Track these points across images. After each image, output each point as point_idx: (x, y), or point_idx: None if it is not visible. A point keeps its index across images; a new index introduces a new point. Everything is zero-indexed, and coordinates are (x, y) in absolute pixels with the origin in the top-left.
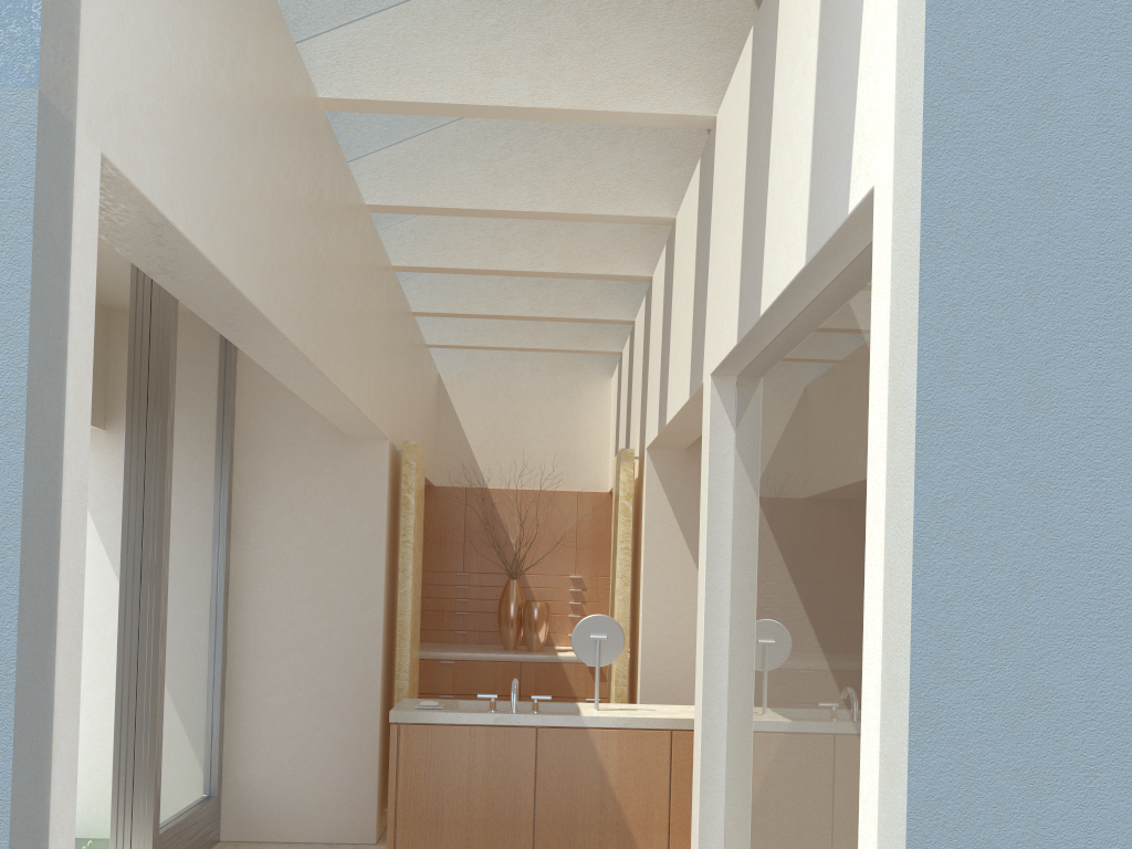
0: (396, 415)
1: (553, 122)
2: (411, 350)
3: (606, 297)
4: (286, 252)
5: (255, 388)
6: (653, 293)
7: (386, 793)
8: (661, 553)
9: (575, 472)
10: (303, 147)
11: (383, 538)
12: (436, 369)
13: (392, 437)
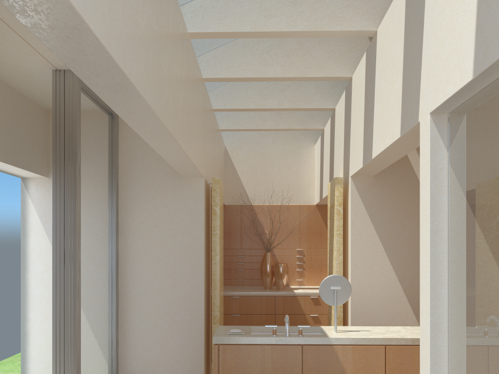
0: (207, 164)
1: None
2: (213, 130)
3: (319, 96)
4: (138, 32)
5: (129, 151)
6: (353, 85)
7: (208, 373)
8: (361, 236)
9: (297, 195)
10: None
11: (202, 233)
12: (224, 144)
13: (205, 176)
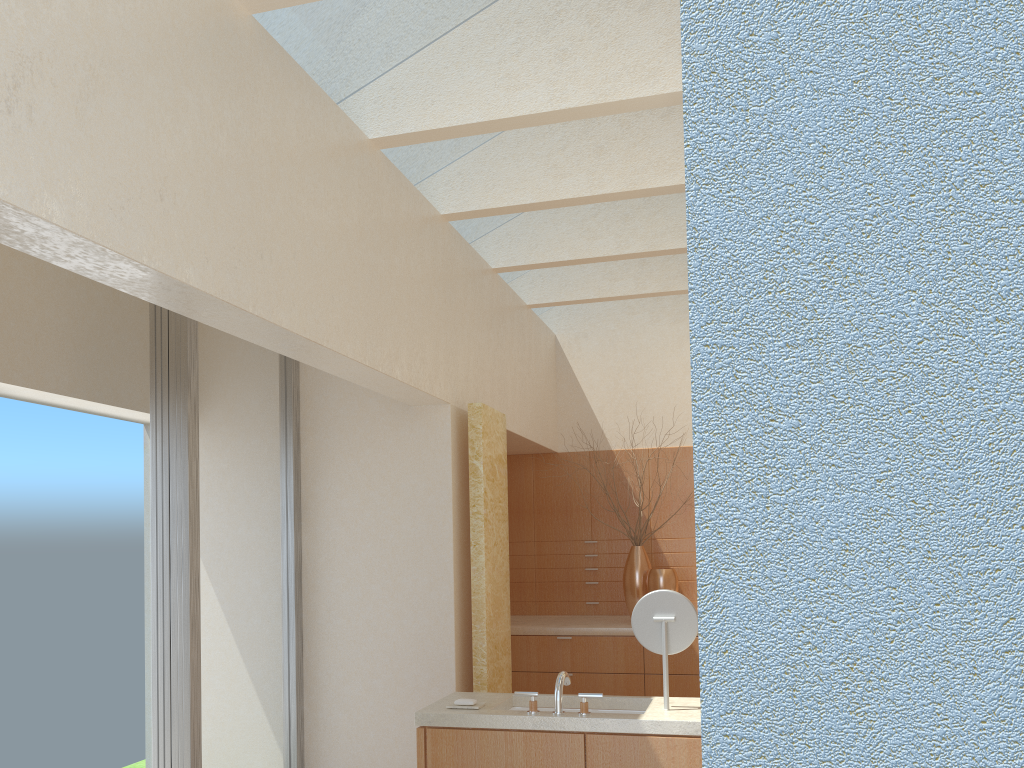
0: (464, 377)
1: (570, 0)
2: (494, 309)
3: None
4: (155, 169)
5: None
6: None
7: None
8: None
9: None
10: (193, 47)
11: (449, 511)
12: (549, 332)
13: (459, 400)
